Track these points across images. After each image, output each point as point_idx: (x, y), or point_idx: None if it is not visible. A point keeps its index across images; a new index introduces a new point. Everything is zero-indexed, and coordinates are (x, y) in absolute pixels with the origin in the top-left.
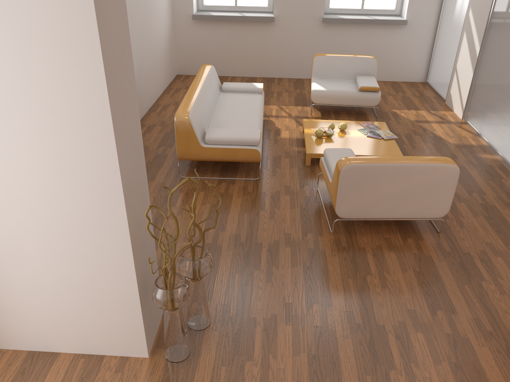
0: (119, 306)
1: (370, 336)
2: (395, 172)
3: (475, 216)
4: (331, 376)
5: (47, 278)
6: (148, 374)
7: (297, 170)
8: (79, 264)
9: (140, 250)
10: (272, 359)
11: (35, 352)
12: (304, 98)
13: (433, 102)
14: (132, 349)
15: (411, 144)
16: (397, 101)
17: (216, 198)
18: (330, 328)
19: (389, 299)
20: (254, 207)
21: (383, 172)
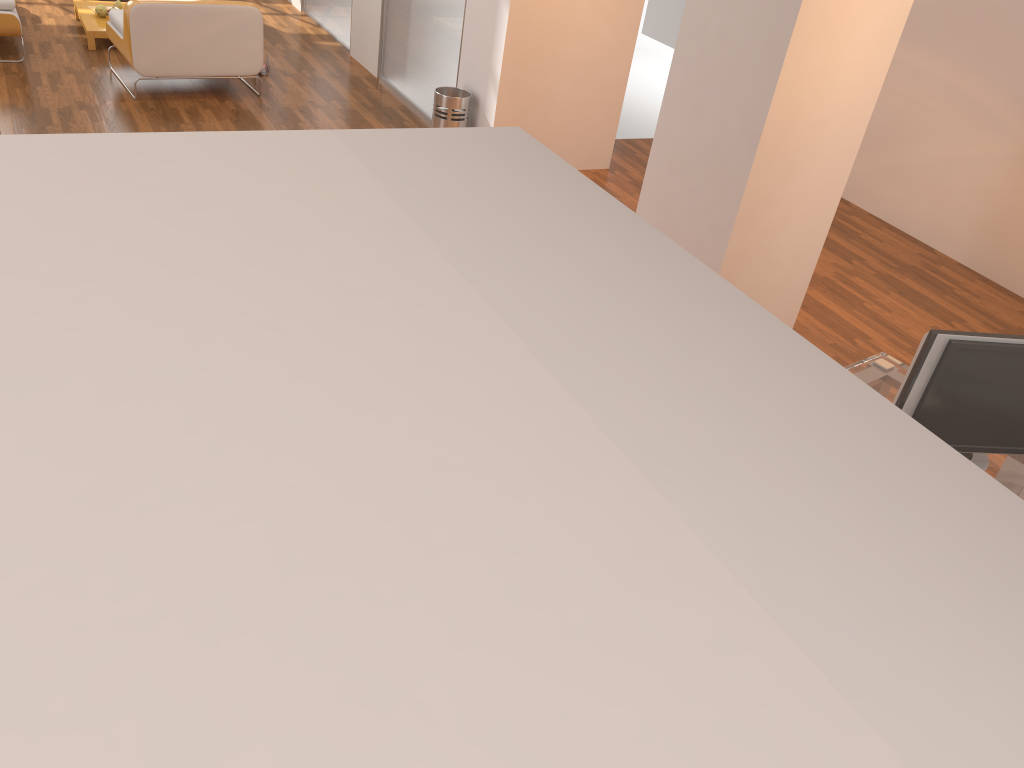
0: None
1: None
2: (193, 15)
3: (301, 85)
4: None
5: None
6: None
7: (78, 54)
8: None
9: None
10: None
11: None
12: None
13: None
14: None
15: None
16: None
17: None
18: None
19: None
20: (28, 84)
21: (179, 15)
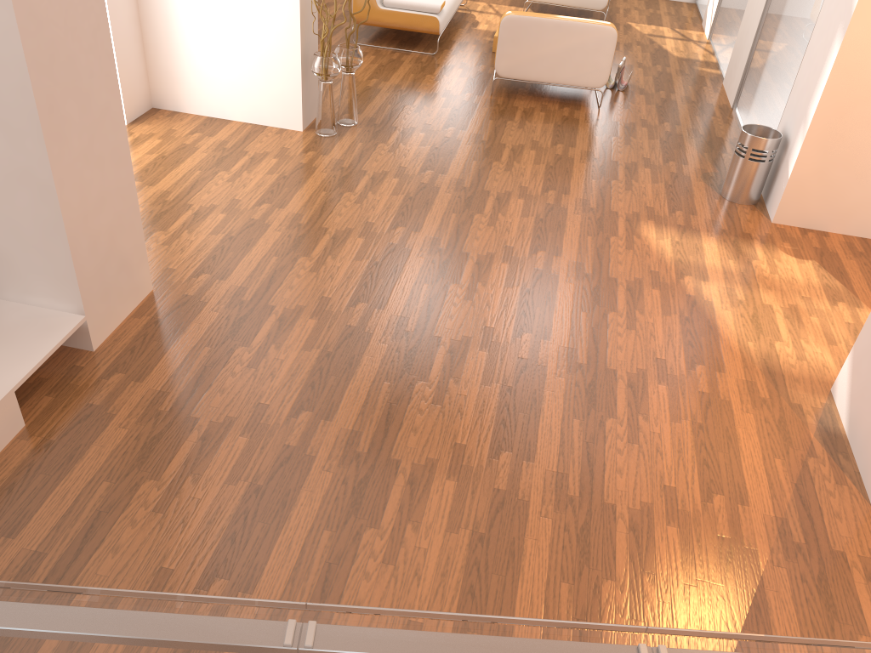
0: (285, 74)
1: (489, 147)
2: (553, 29)
3: (647, 104)
4: (445, 157)
5: (233, 41)
6: (301, 138)
7: (481, 54)
8: (259, 28)
9: (305, 27)
10: (401, 145)
11: (213, 118)
12: (524, 0)
13: (686, 22)
14: (290, 122)
15: (625, 51)
16: (641, 16)
17: (387, 61)
18: (457, 139)
19: (519, 134)
20: (423, 72)
21: (541, 28)
